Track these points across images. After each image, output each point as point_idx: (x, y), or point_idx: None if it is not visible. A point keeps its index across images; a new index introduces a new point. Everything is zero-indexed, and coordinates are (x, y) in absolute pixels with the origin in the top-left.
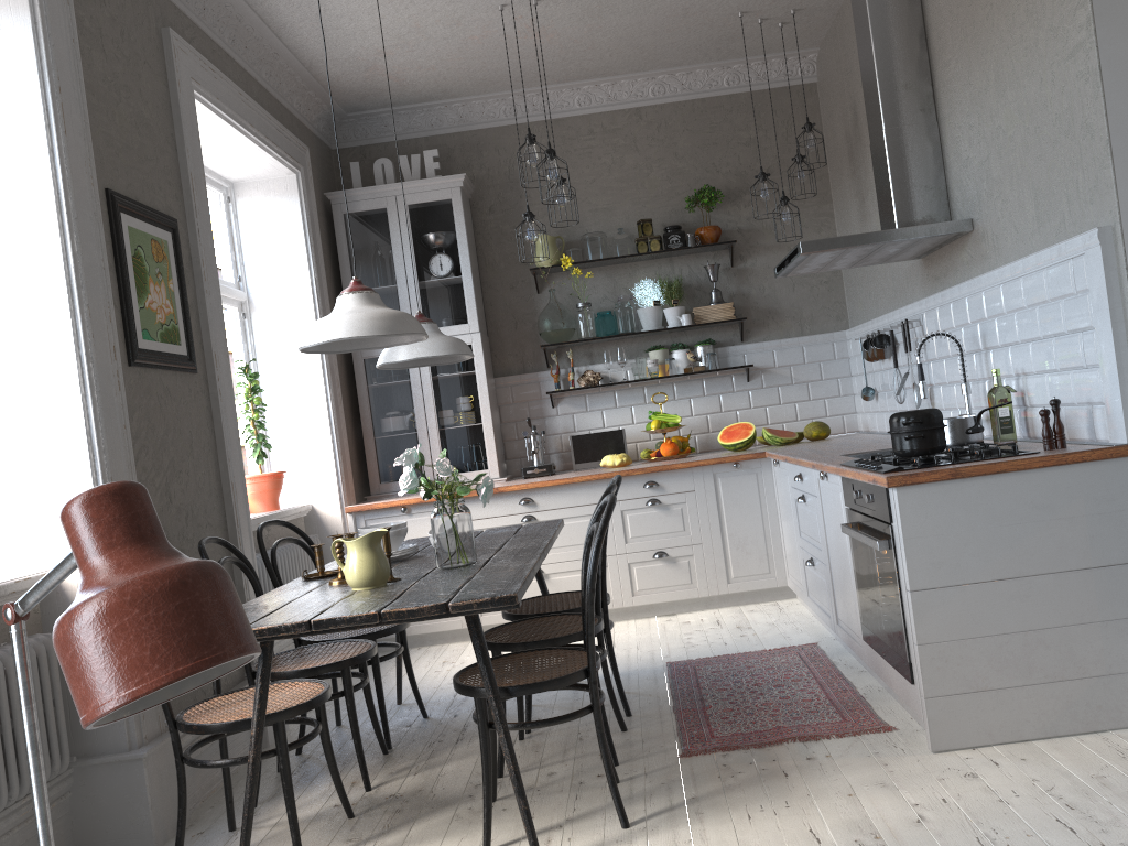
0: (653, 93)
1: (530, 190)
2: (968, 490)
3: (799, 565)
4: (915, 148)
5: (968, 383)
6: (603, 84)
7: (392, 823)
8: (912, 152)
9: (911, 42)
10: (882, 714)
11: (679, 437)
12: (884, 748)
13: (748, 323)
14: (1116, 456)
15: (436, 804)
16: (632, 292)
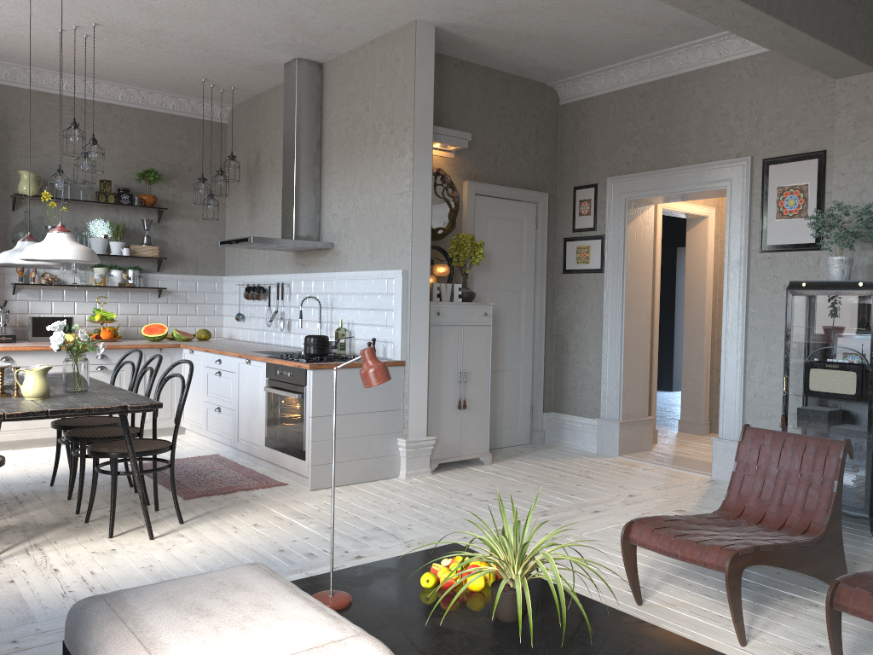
0: (122, 97)
1: (18, 136)
2: (341, 374)
3: (200, 412)
4: (309, 199)
5: (322, 323)
6: (89, 81)
7: (28, 535)
8: (307, 201)
9: (314, 145)
10: (278, 479)
11: (112, 328)
12: (287, 490)
13: (164, 260)
14: (396, 365)
15: (49, 526)
16: (89, 225)
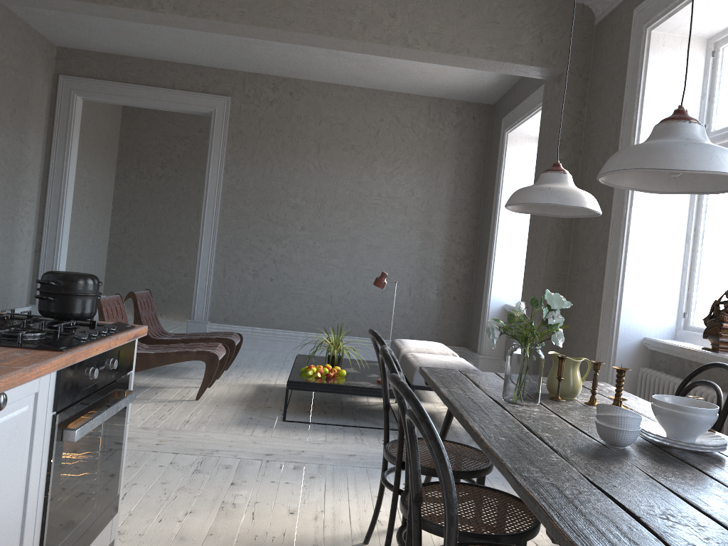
0: None
1: None
2: None
3: None
4: None
5: None
6: None
7: None
8: None
9: None
10: None
11: None
12: None
13: None
14: None
15: None
16: None
